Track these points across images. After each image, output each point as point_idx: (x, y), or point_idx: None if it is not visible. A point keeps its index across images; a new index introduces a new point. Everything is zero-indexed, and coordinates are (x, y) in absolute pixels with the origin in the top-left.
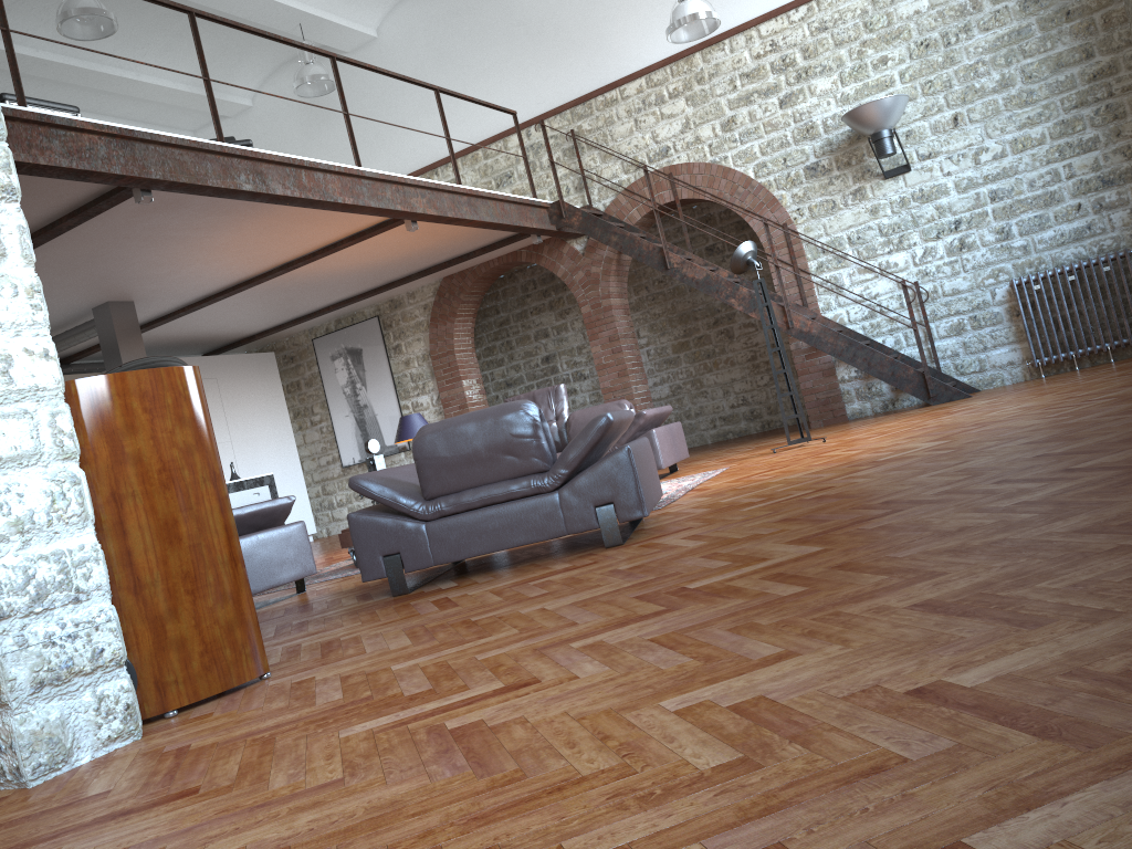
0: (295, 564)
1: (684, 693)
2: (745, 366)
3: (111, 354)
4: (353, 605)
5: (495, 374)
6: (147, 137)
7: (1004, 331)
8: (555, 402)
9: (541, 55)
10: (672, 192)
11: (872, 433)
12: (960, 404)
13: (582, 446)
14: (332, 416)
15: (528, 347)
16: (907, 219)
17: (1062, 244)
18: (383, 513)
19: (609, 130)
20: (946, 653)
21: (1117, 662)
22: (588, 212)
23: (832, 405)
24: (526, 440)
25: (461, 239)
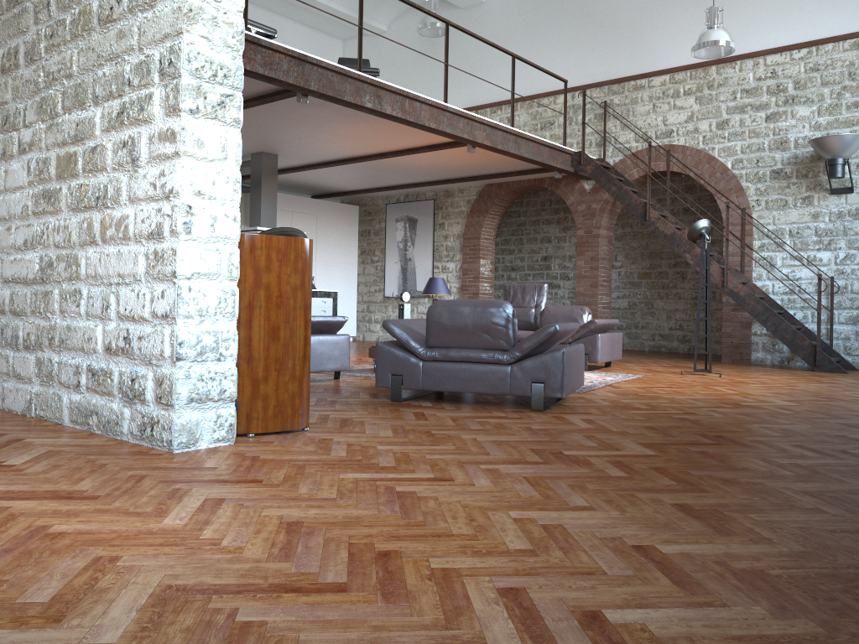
0: (337, 361)
1: (524, 511)
2: (688, 302)
3: (255, 186)
4: (365, 399)
5: (506, 259)
6: (314, 61)
7: None
8: (537, 295)
9: (597, 41)
10: (666, 164)
11: (756, 381)
12: (834, 376)
13: (533, 341)
14: (386, 260)
15: (534, 246)
16: (839, 228)
17: None
18: (398, 347)
19: (632, 108)
20: (668, 534)
21: (744, 564)
22: (600, 165)
23: (742, 349)
24: (499, 328)
25: (504, 163)
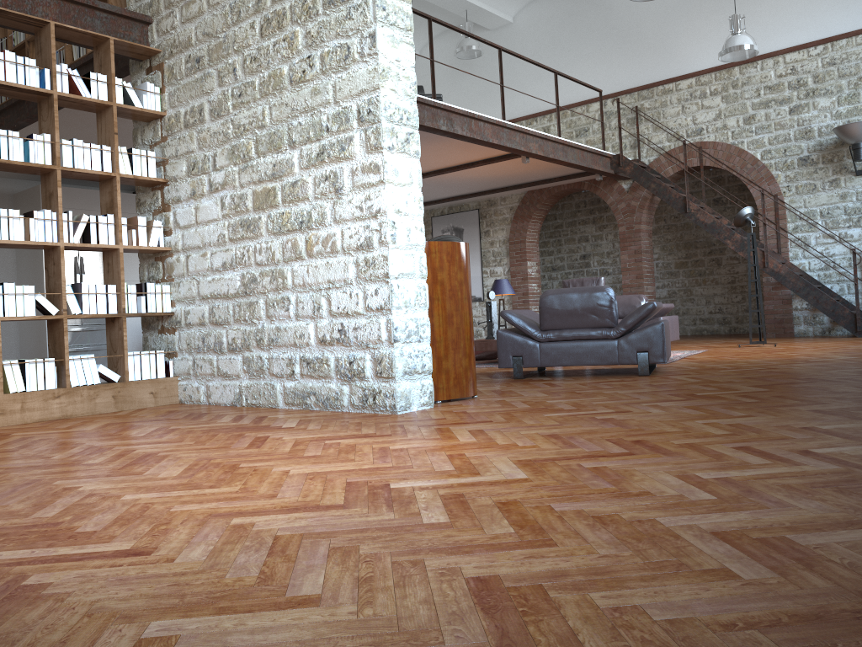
0: None
1: (704, 420)
2: (725, 286)
3: None
4: (490, 379)
5: (546, 260)
6: None
7: None
8: None
9: (624, 52)
10: (699, 160)
11: (809, 346)
12: None
13: (636, 317)
14: None
15: (572, 246)
16: None
17: None
18: (515, 333)
19: (662, 110)
20: (819, 421)
21: None
22: (638, 165)
23: (785, 324)
24: (605, 308)
25: (549, 170)
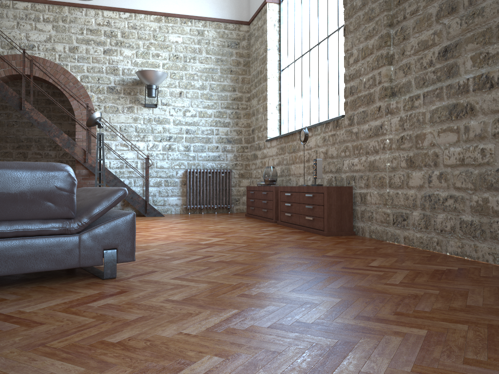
0: None
1: None
2: None
3: None
4: None
5: None
6: None
7: (177, 190)
8: None
9: None
10: (30, 70)
11: (144, 226)
12: (166, 219)
13: (105, 206)
14: None
15: None
16: (149, 128)
17: (208, 160)
18: None
19: None
20: None
21: None
22: None
23: None
24: (66, 193)
25: None
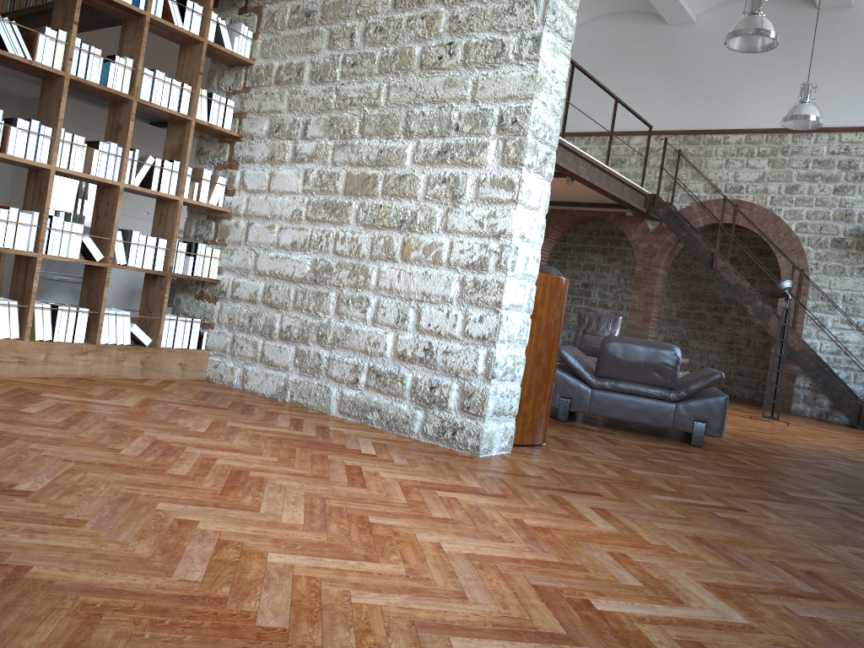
0: None
1: (846, 546)
2: (723, 345)
3: None
4: None
5: None
6: None
7: None
8: (612, 326)
9: (678, 92)
10: (732, 218)
11: (824, 434)
12: None
13: (701, 384)
14: None
15: (576, 272)
16: None
17: None
18: (567, 373)
19: (705, 160)
20: None
21: None
22: (672, 210)
23: (784, 399)
24: (670, 368)
25: (583, 195)
